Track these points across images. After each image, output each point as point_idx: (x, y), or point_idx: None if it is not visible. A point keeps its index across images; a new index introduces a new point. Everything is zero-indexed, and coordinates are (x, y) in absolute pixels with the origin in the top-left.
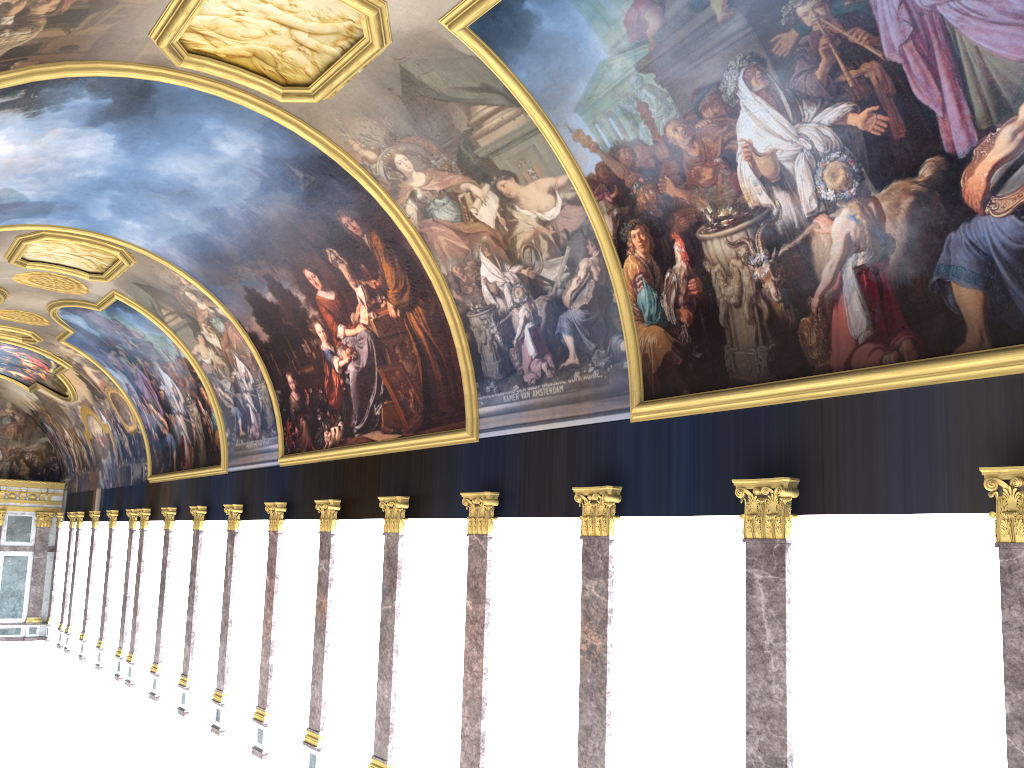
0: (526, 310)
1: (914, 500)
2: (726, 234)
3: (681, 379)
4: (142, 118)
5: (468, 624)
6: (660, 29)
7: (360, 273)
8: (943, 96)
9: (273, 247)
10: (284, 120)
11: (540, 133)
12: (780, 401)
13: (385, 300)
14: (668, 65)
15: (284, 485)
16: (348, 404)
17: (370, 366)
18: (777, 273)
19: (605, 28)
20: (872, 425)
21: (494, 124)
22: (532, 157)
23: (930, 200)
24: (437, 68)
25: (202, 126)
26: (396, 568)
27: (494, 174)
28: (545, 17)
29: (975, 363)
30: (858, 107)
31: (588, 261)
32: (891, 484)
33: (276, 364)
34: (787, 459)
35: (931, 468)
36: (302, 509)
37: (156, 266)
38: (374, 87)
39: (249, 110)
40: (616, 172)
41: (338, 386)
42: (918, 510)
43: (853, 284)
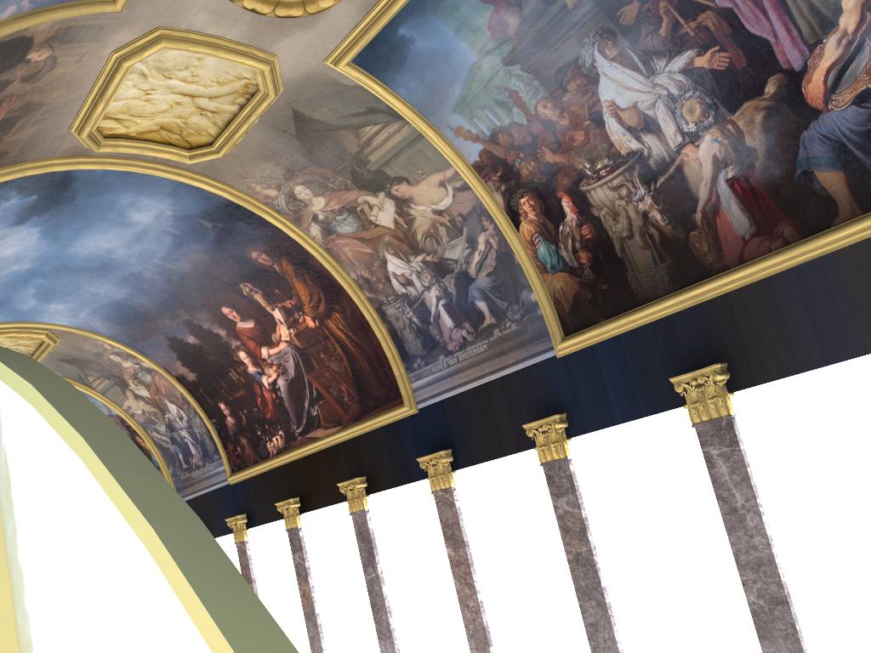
0: (437, 290)
1: (832, 353)
2: (606, 181)
3: (594, 310)
4: (63, 207)
5: (454, 568)
6: (520, 26)
7: (275, 297)
8: (772, 25)
9: (190, 295)
10: (192, 180)
11: (424, 138)
12: (689, 305)
13: (302, 315)
14: (531, 54)
15: (239, 499)
16: (284, 413)
17: (299, 375)
18: (659, 202)
19: (471, 36)
20: (777, 302)
21: (382, 140)
22: (420, 159)
23: (779, 110)
24: (325, 103)
25: (117, 202)
26: (370, 540)
27: (387, 182)
28: (418, 38)
29: (854, 229)
30: (701, 51)
31: (486, 234)
32: (808, 345)
33: (207, 397)
34: (709, 350)
35: (839, 323)
36: (262, 515)
37: (80, 339)
38: (270, 132)
39: (159, 178)
40: (498, 154)
41: (271, 400)
42: (838, 360)
43: (728, 194)
